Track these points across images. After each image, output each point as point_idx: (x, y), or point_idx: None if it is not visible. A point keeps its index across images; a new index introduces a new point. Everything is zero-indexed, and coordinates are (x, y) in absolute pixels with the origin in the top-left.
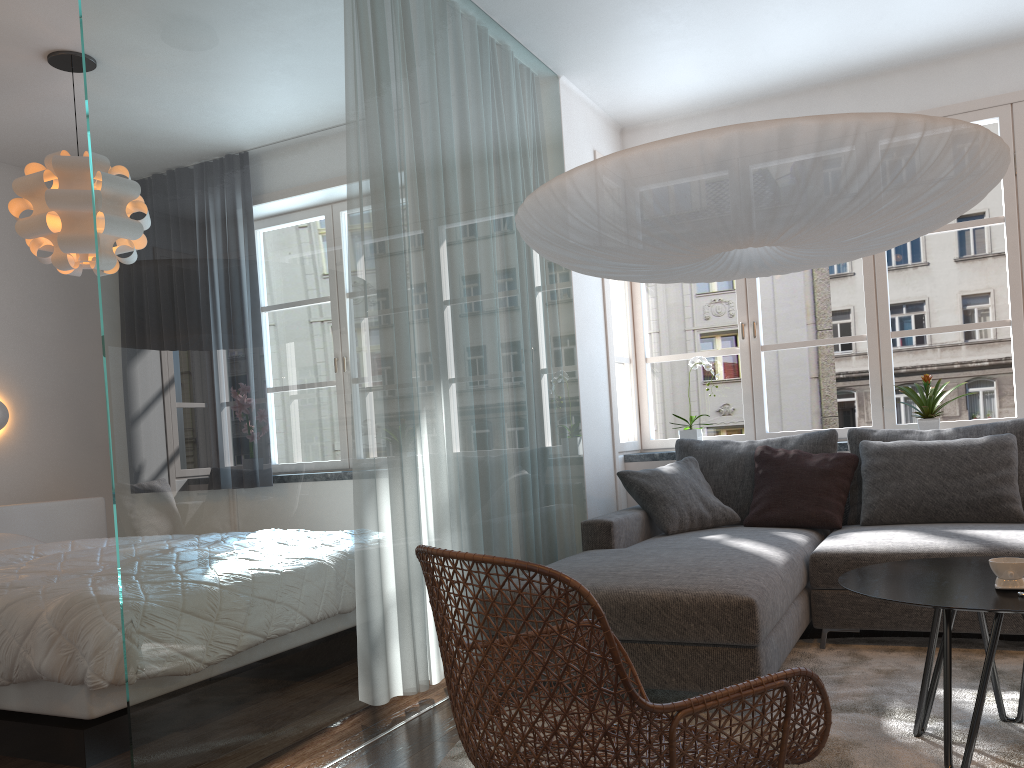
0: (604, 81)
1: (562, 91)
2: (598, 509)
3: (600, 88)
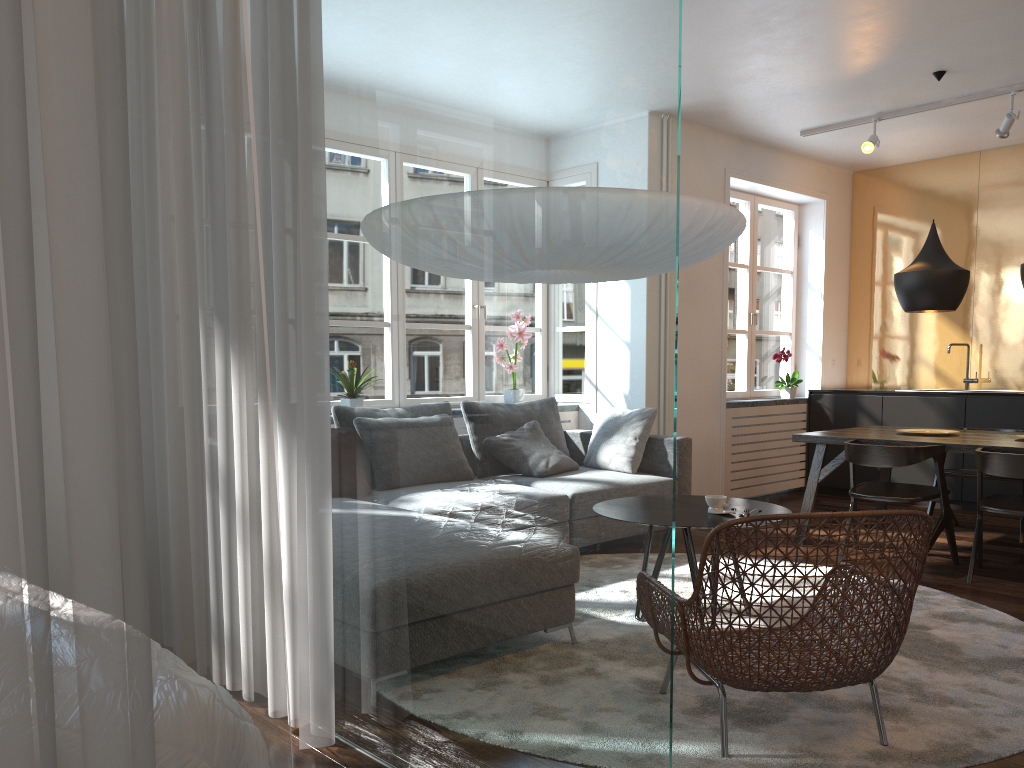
0: None
1: None
2: None
3: None
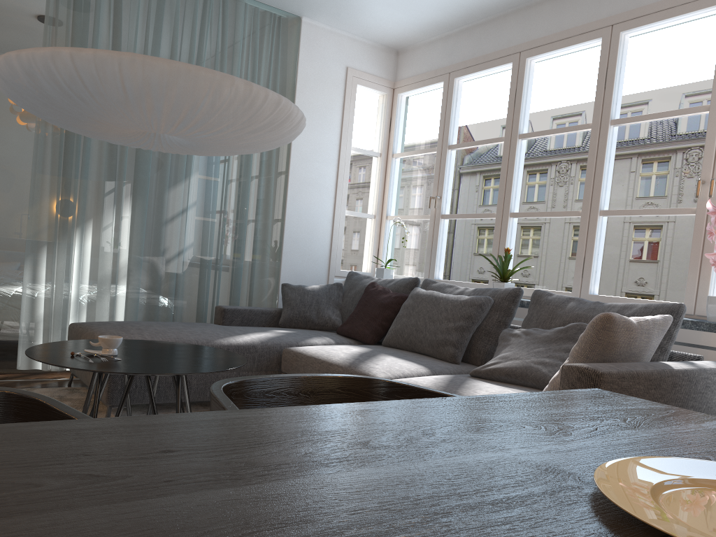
0: (336, 19)
1: (305, 27)
2: None
3: (340, 23)
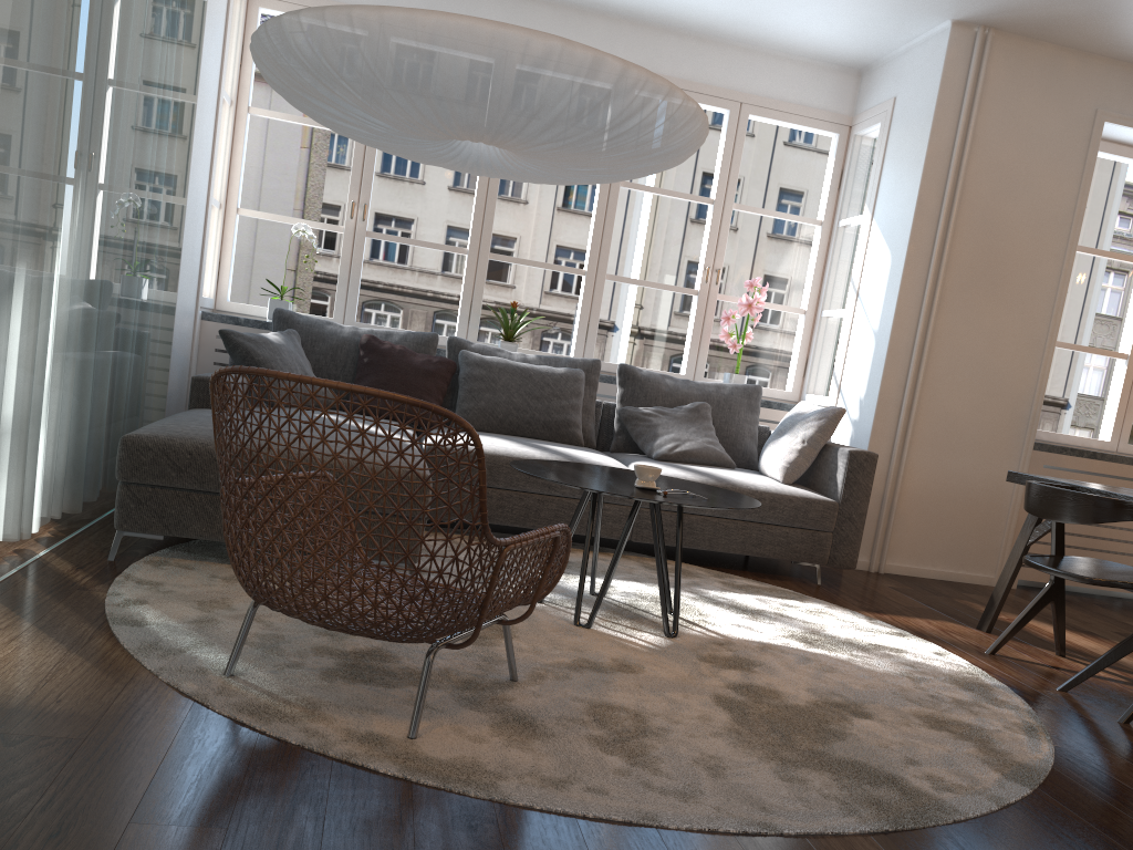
0: None
1: None
2: (178, 366)
3: None
